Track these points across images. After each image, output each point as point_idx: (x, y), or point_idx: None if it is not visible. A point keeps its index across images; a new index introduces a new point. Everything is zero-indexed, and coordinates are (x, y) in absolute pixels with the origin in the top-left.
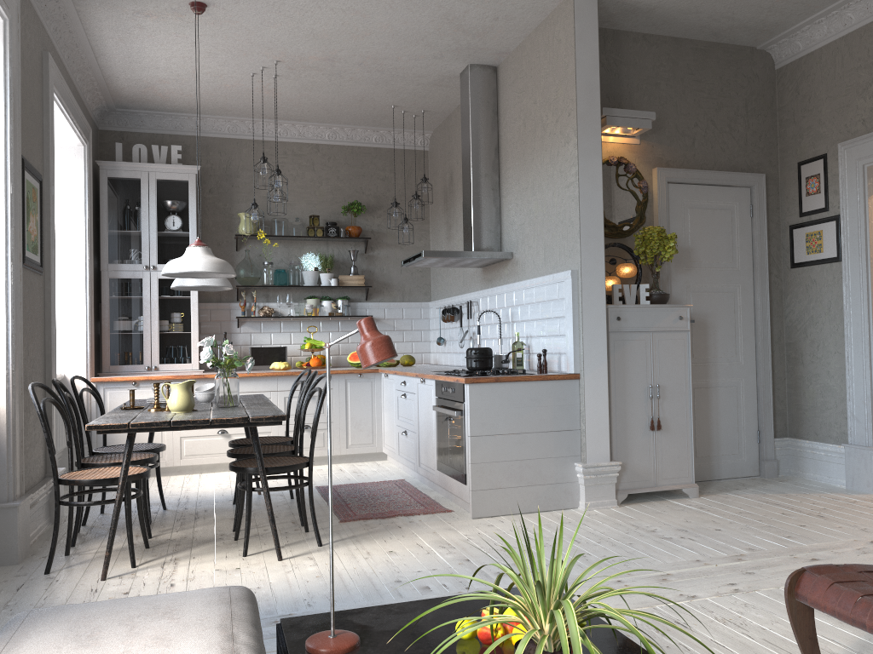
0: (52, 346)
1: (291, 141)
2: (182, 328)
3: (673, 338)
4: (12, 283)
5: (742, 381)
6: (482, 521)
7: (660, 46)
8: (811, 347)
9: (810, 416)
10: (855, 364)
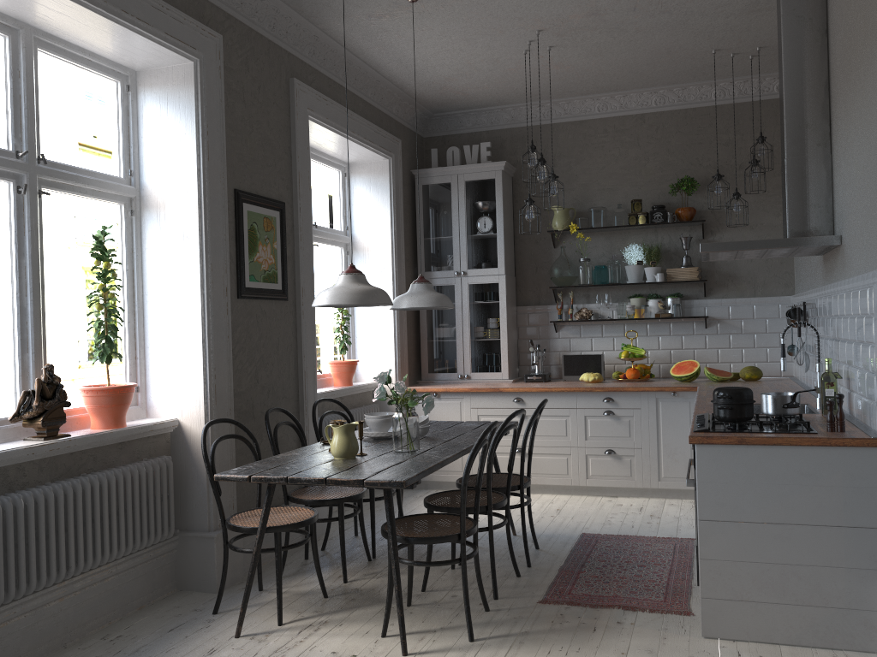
0: (306, 368)
1: (611, 116)
2: (491, 335)
3: None
4: (210, 319)
5: None
6: (711, 646)
7: None
8: None
9: None
10: None
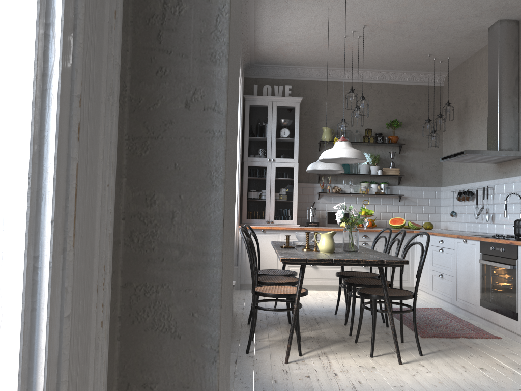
0: None
1: (354, 82)
2: (287, 198)
3: None
4: None
5: None
6: None
7: None
8: None
9: None
10: None
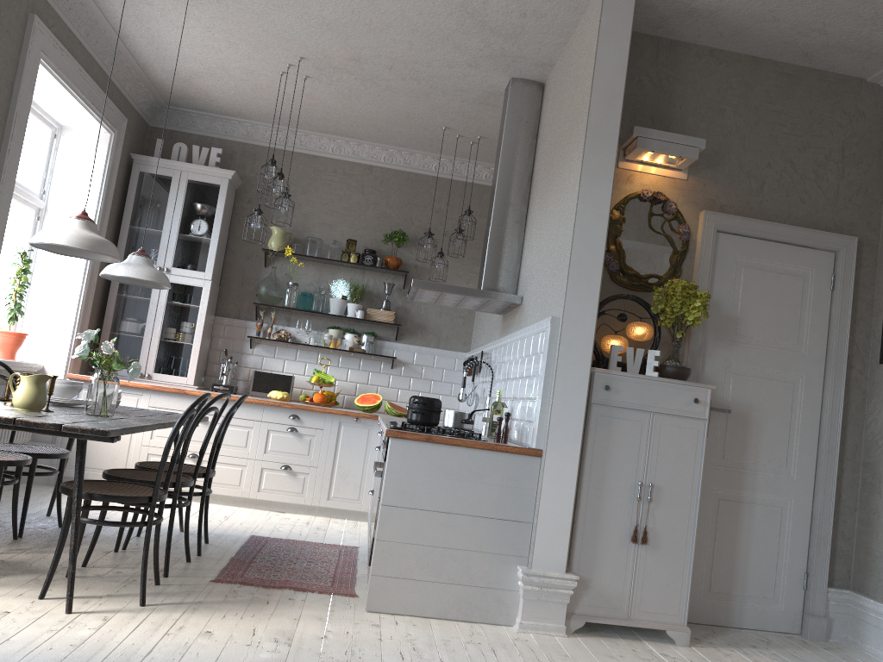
0: None
1: (343, 159)
2: (184, 338)
3: (682, 426)
4: None
5: (790, 501)
6: (373, 617)
7: (731, 65)
8: None
9: (881, 567)
10: None
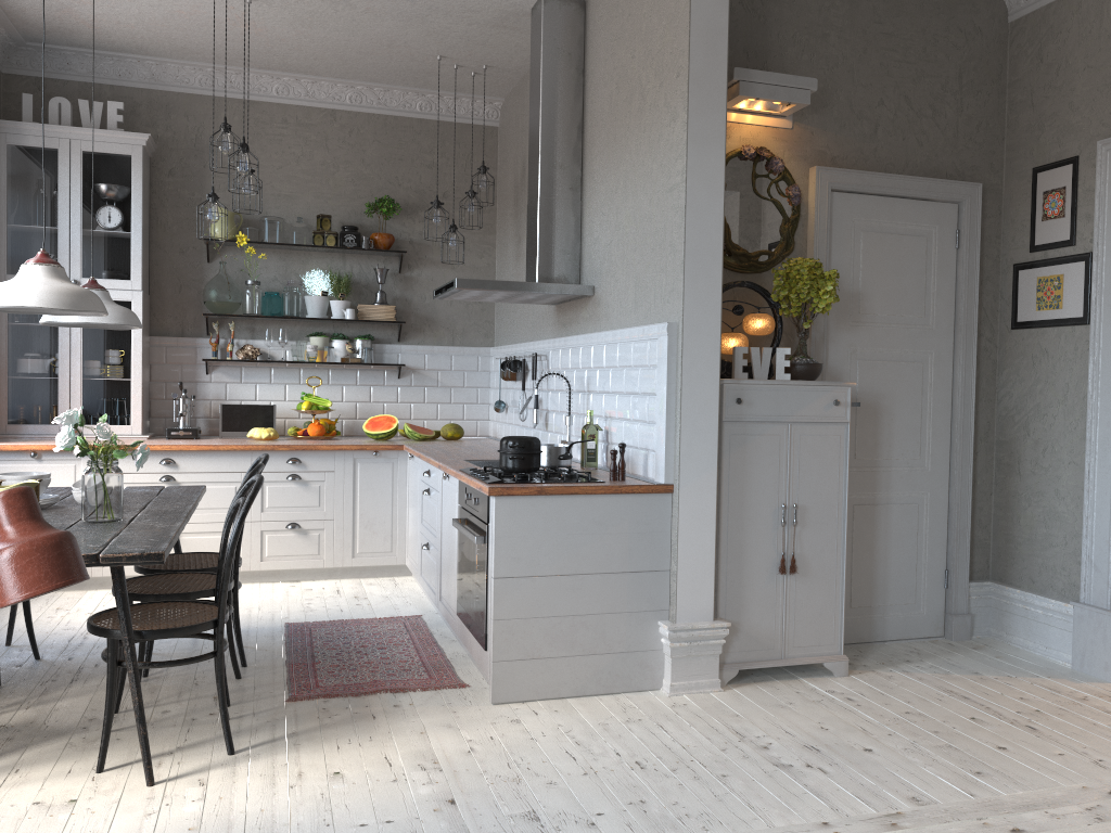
0: None
1: (294, 104)
2: (117, 373)
3: (822, 433)
4: None
5: (927, 495)
6: (505, 711)
7: None
8: (1033, 450)
9: (1025, 554)
10: (1099, 484)
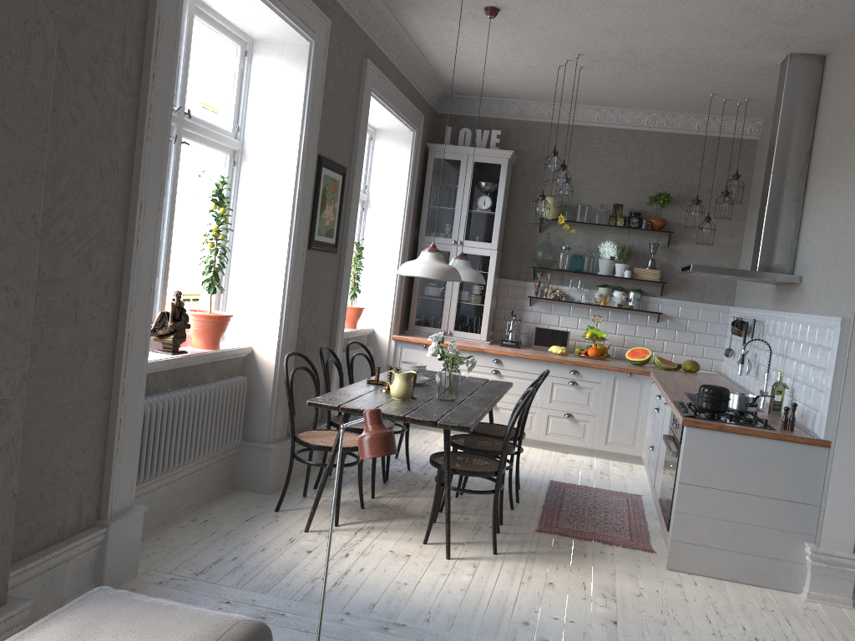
0: (340, 313)
1: (607, 127)
2: (476, 301)
3: None
4: (291, 266)
5: None
6: (674, 576)
7: None
8: None
9: None
10: None
